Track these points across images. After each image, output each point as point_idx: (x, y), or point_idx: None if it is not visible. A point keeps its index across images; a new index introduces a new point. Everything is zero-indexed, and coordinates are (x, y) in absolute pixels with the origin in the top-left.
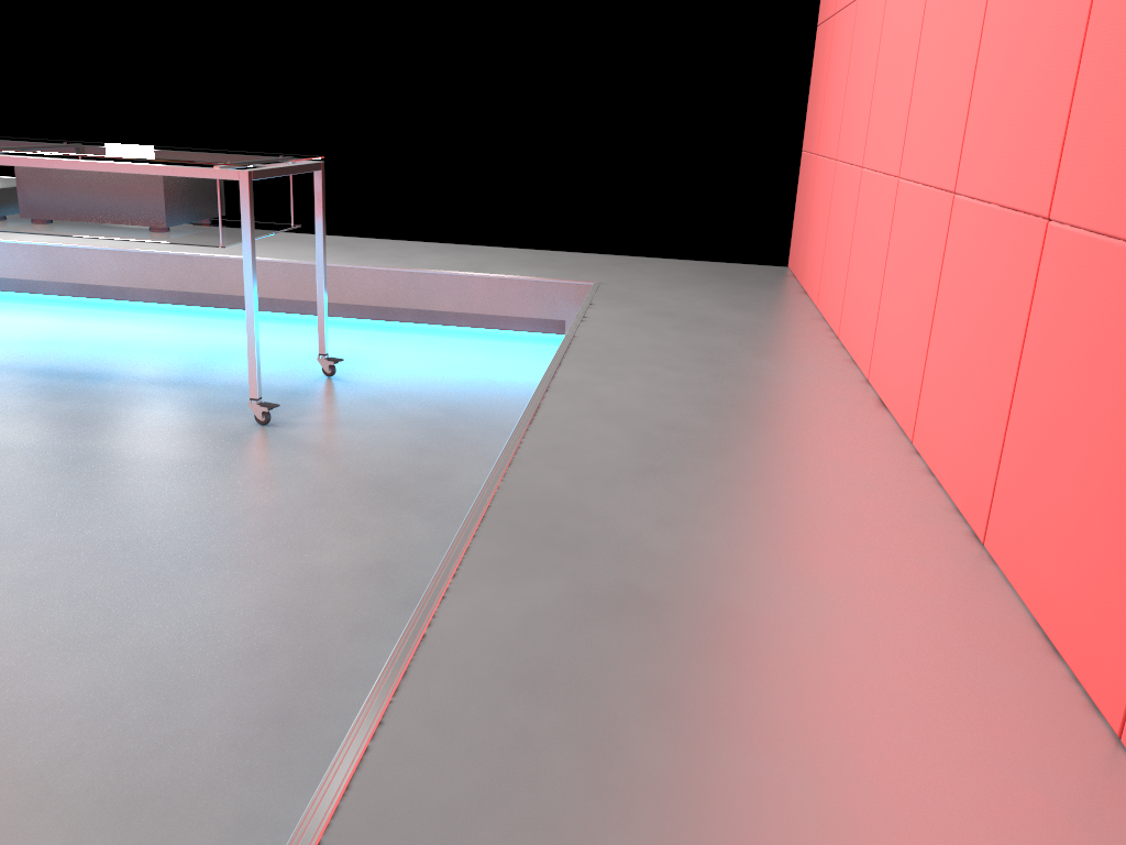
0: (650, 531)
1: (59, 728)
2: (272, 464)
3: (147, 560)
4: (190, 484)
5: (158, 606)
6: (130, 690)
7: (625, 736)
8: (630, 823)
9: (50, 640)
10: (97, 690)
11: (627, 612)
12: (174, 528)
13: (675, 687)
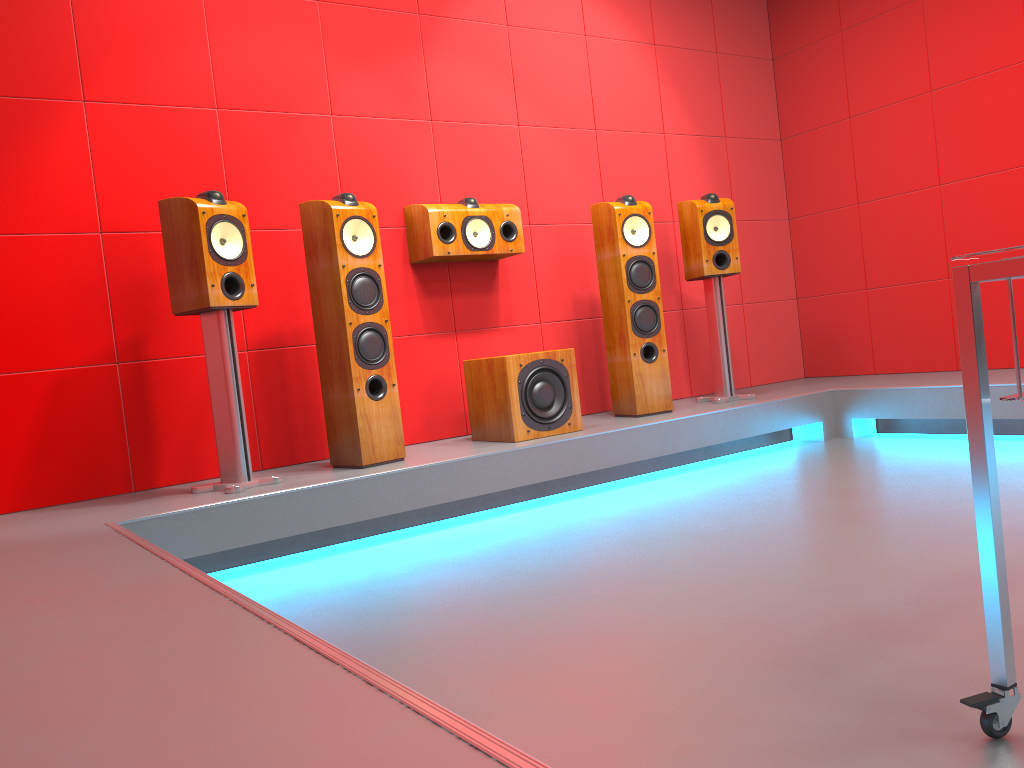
0: (54, 621)
1: (403, 613)
2: (771, 713)
3: (574, 639)
4: (745, 666)
5: (491, 637)
6: (406, 626)
7: (30, 575)
8: (19, 568)
9: (498, 613)
10: (422, 620)
11: (50, 593)
12: (628, 651)
13: (8, 588)
